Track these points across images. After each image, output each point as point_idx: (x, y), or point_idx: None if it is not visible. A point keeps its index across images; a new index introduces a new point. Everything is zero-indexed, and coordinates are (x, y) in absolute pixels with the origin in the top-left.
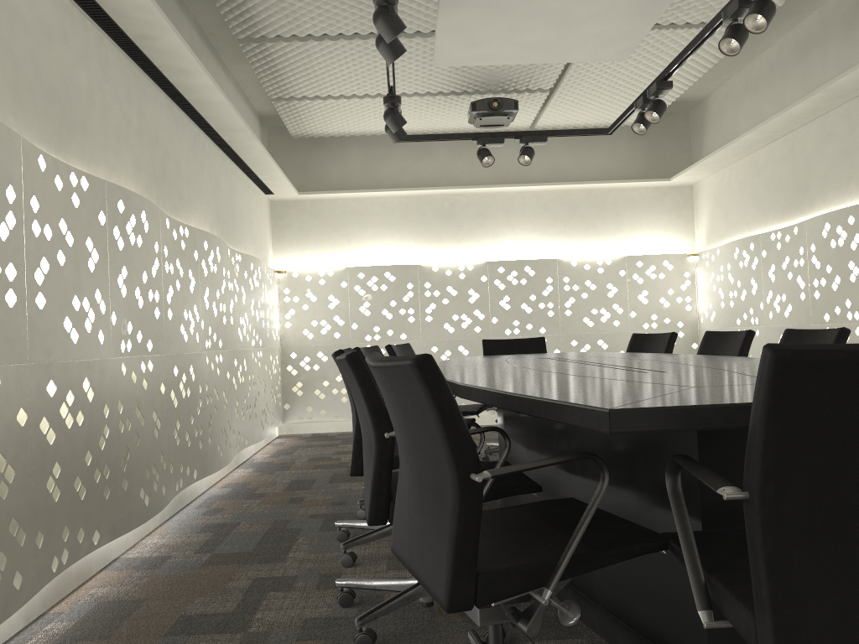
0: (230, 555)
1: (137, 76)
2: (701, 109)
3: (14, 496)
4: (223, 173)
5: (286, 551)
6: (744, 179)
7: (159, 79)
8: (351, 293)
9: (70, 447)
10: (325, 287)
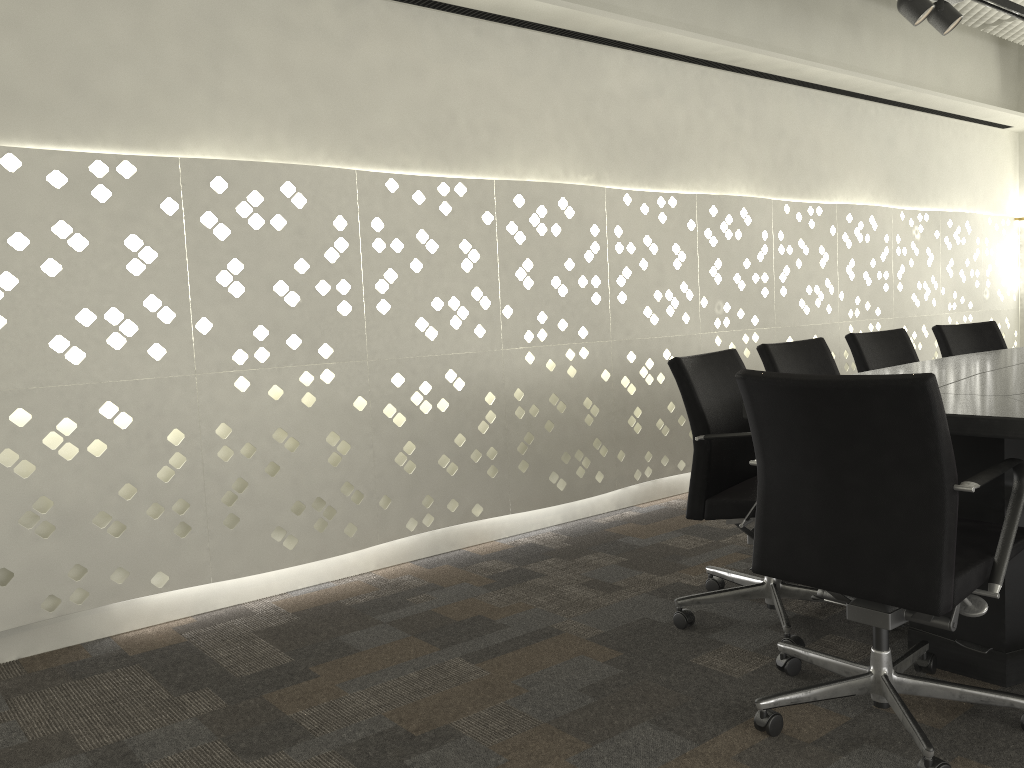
0: None
1: (751, 85)
2: None
3: (598, 425)
4: (903, 130)
5: None
6: None
7: (777, 78)
8: None
9: (650, 398)
10: None
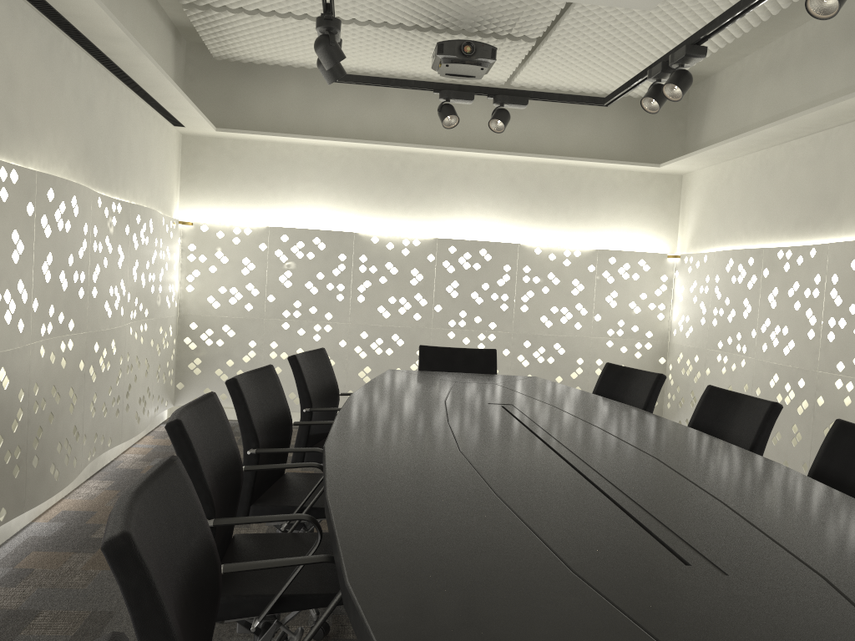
0: None
1: None
2: (706, 87)
3: None
4: (103, 95)
5: None
6: (750, 178)
7: None
8: (270, 258)
9: None
10: (239, 247)
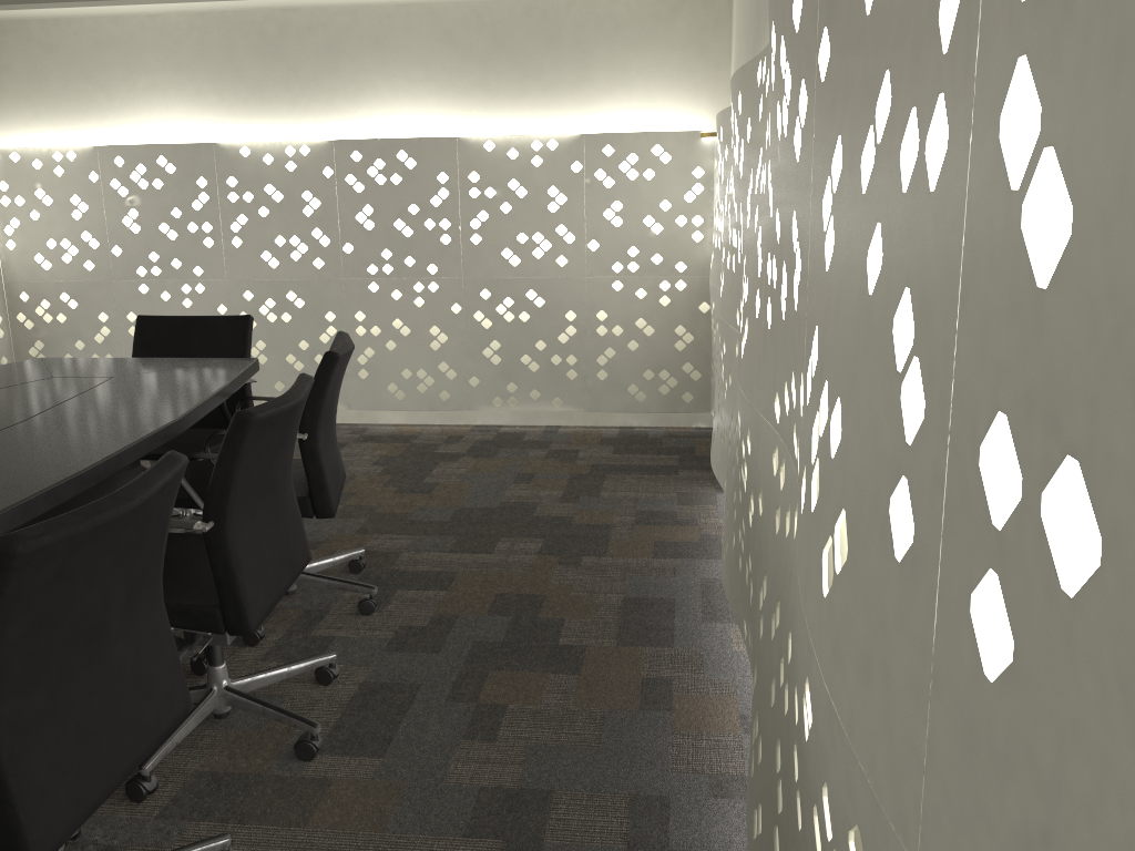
0: None
1: None
2: None
3: None
4: None
5: None
6: None
7: None
8: (106, 192)
9: None
10: (64, 181)
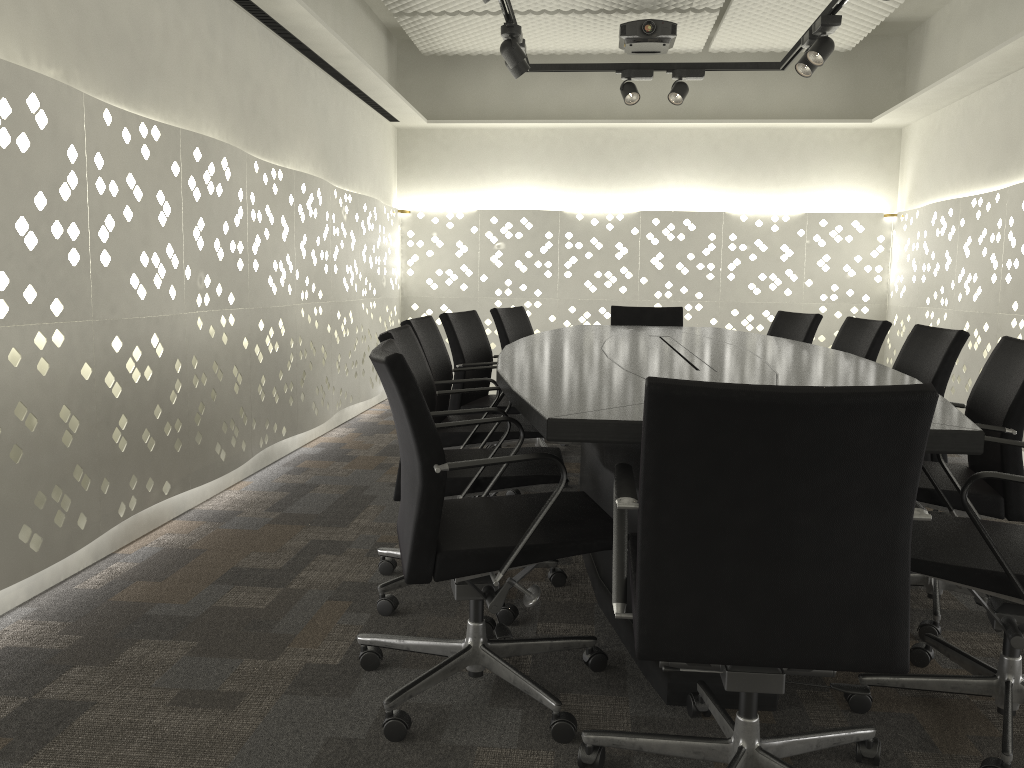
0: (298, 516)
1: (223, 5)
2: (921, 32)
3: (79, 445)
4: (333, 103)
5: (352, 517)
6: (955, 127)
7: (249, 6)
8: (481, 240)
9: (137, 401)
10: (453, 231)
